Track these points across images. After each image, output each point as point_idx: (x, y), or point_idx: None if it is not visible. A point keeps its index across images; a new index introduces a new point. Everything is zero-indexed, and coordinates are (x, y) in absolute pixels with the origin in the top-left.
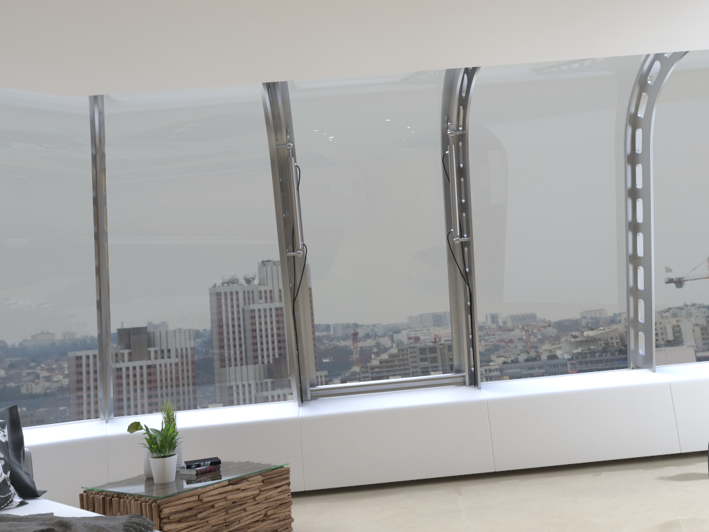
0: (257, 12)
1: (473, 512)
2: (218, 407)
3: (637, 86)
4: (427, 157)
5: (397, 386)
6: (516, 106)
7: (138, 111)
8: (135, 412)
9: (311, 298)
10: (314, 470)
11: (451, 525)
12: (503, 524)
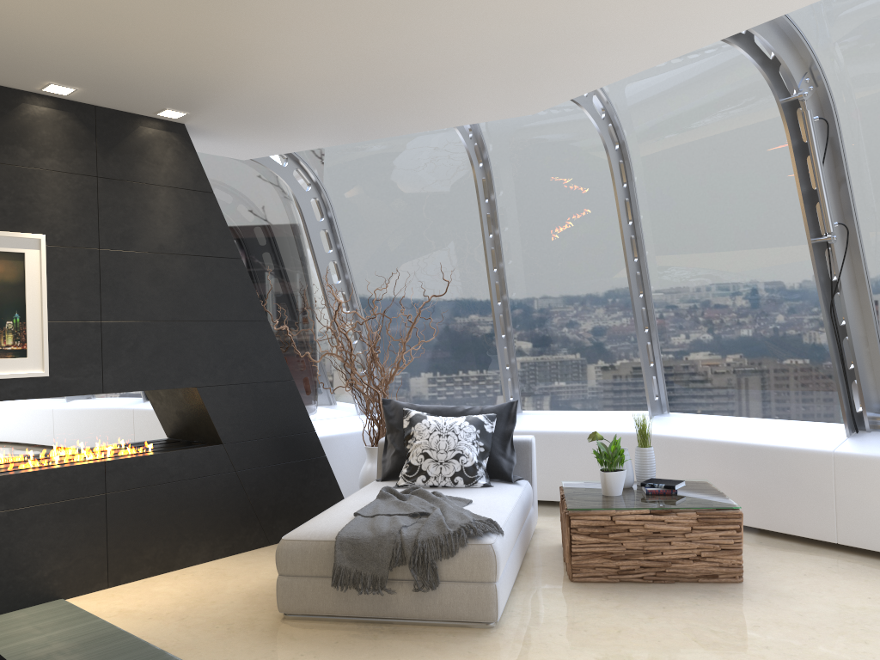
0: (593, 12)
1: None
2: (769, 420)
3: None
4: None
5: None
6: None
7: (637, 91)
8: (686, 411)
9: (874, 293)
10: (850, 522)
11: None
12: None
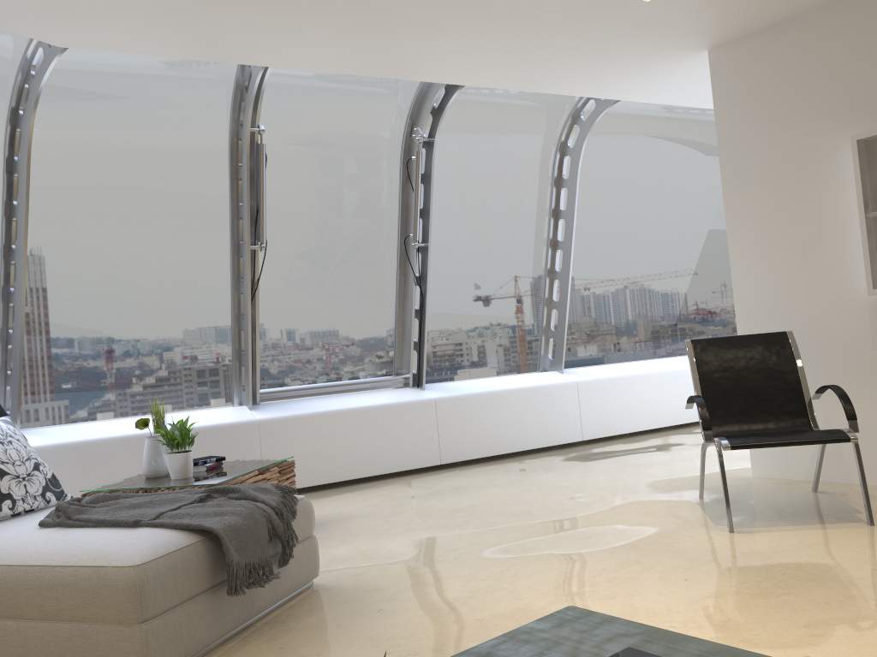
0: (336, 12)
1: (455, 491)
2: (146, 415)
3: (571, 118)
4: (387, 159)
5: (345, 389)
6: (473, 120)
7: (86, 65)
8: (41, 423)
9: (260, 296)
10: None
11: (447, 500)
12: (491, 494)
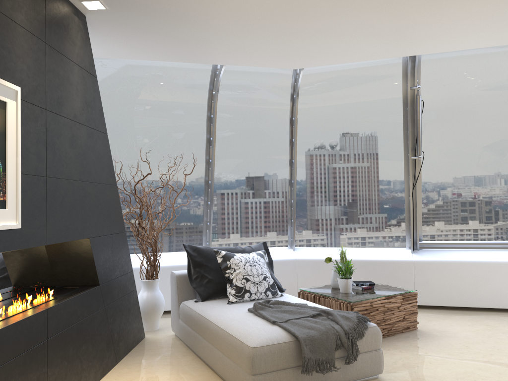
0: (428, 23)
1: None
2: (357, 248)
3: None
4: None
5: (480, 246)
6: None
7: (321, 68)
8: (307, 246)
9: (422, 185)
10: (422, 293)
11: None
12: None
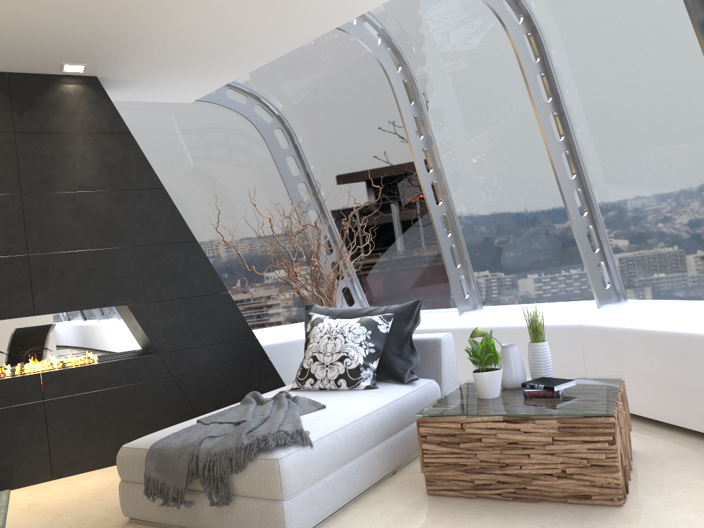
0: None
1: None
2: None
3: None
4: None
5: None
6: None
7: None
8: (642, 297)
9: None
10: None
11: None
12: None
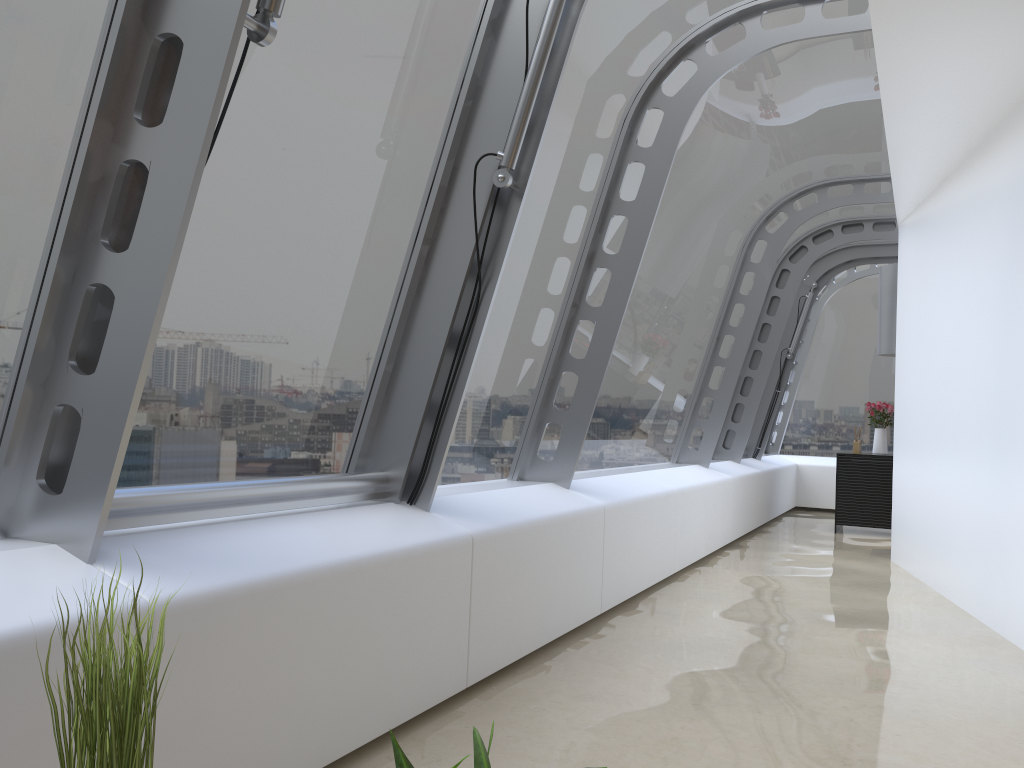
0: None
1: None
2: None
3: (685, 45)
4: None
5: (286, 500)
6: None
7: None
8: None
9: None
10: None
11: None
12: None
